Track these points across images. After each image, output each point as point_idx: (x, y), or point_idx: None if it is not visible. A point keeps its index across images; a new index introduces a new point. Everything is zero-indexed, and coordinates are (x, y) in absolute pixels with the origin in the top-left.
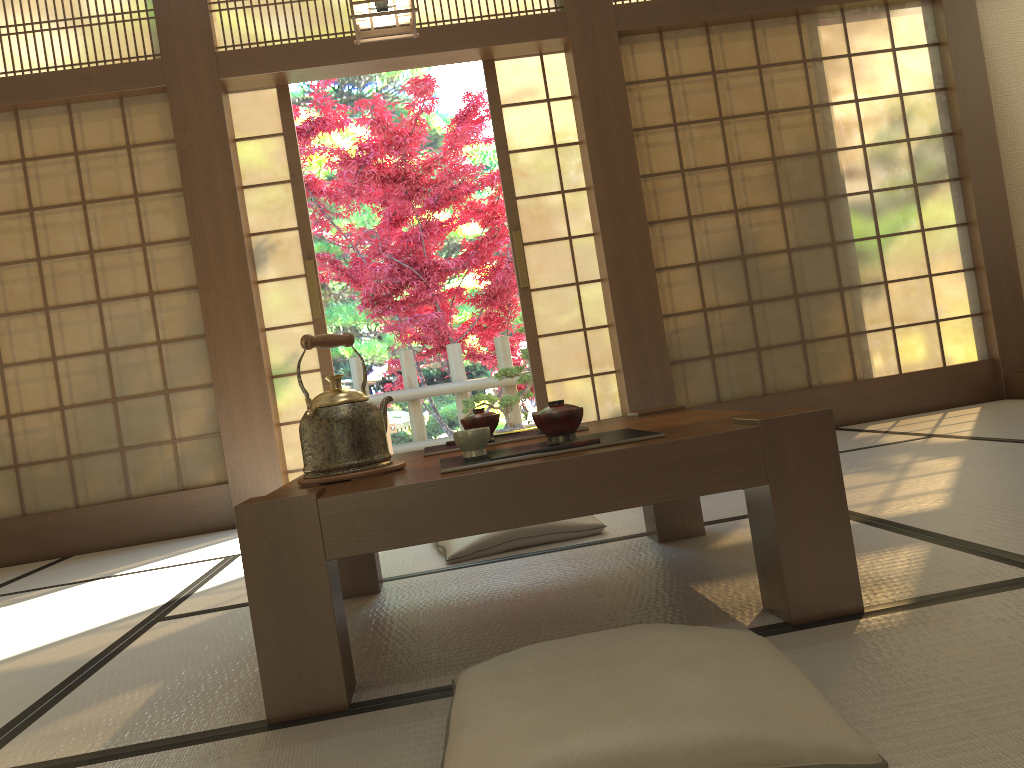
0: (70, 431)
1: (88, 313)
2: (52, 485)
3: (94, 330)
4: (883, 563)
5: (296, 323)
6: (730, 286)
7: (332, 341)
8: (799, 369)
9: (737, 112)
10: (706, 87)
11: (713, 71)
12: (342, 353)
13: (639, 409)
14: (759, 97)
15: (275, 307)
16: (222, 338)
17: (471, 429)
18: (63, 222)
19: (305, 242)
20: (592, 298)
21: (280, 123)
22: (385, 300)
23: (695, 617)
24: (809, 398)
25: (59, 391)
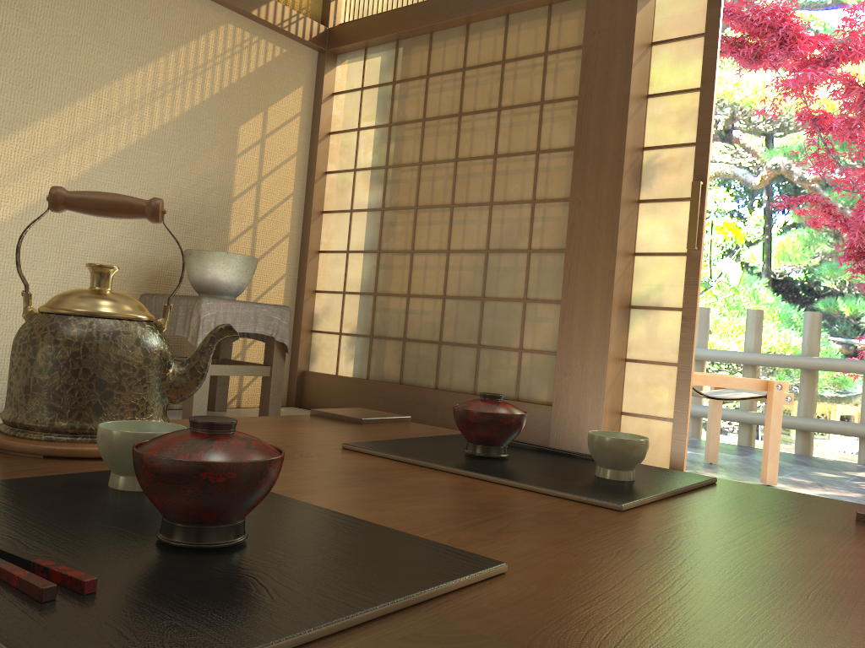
0: (445, 319)
1: (480, 214)
2: (423, 363)
3: (481, 230)
4: None
5: (668, 252)
6: None
7: (101, 205)
8: None
9: None
10: None
11: None
12: (841, 309)
13: None
14: None
15: (650, 231)
16: (579, 255)
17: (179, 425)
18: (480, 127)
19: (699, 160)
20: None
21: (704, 22)
22: None
23: None
24: None
25: (445, 281)
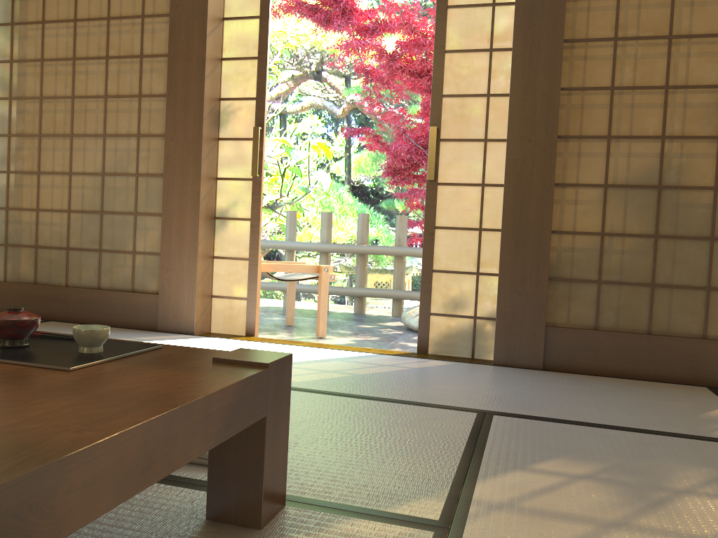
0: (71, 229)
1: (96, 143)
2: (54, 266)
3: (98, 157)
4: None
5: (240, 177)
6: (637, 215)
7: None
8: (696, 316)
9: (691, 31)
10: (661, 2)
11: None
12: (397, 207)
13: (506, 317)
14: None
15: (227, 161)
16: (174, 179)
17: None
18: (92, 71)
19: (258, 111)
20: (494, 201)
21: (259, 7)
22: (402, 172)
23: None
24: (698, 349)
25: (69, 198)
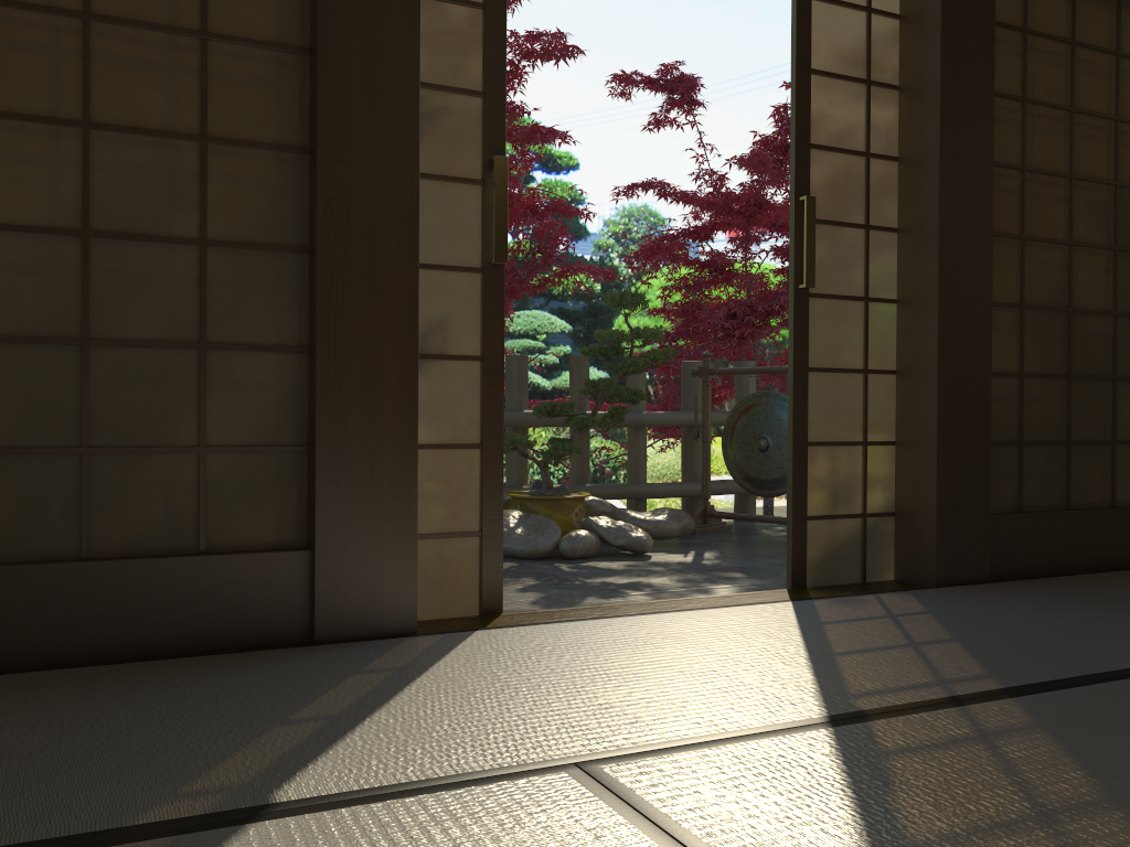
0: None
1: (55, 144)
2: None
3: (64, 183)
4: None
5: (453, 265)
6: (1052, 347)
7: None
8: (1105, 479)
9: (1089, 107)
10: (1063, 60)
11: (1074, 40)
12: None
13: (948, 507)
14: (1112, 95)
15: (421, 227)
16: (348, 261)
17: None
18: None
19: (493, 123)
20: (880, 326)
21: None
22: None
23: None
24: (1118, 522)
25: None
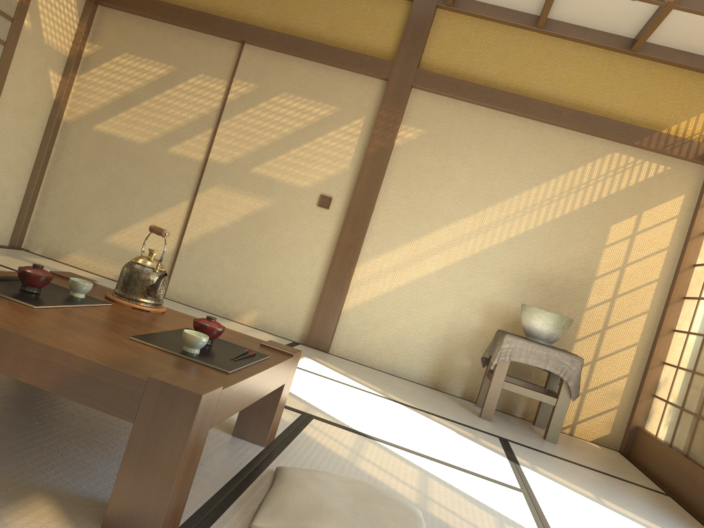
0: None
1: None
2: (703, 441)
3: None
4: None
5: None
6: None
7: (155, 231)
8: None
9: None
10: None
11: None
12: None
13: None
14: None
15: None
16: None
17: (90, 284)
18: None
19: None
20: None
21: None
22: None
23: None
24: None
25: None
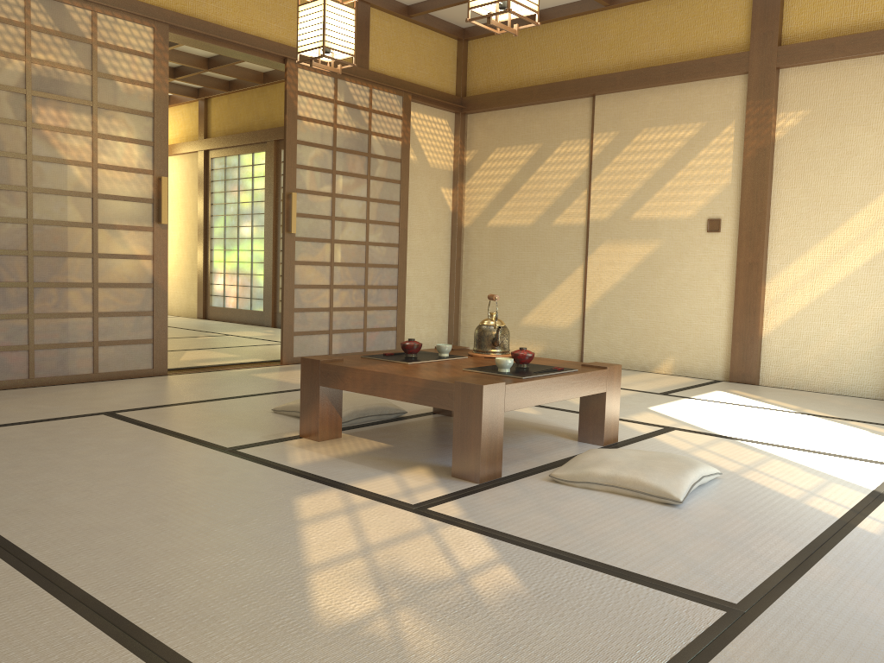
0: None
1: None
2: None
3: None
4: (306, 455)
5: None
6: None
7: (490, 298)
8: None
9: None
10: None
11: None
12: None
13: None
14: None
15: None
16: None
17: (449, 345)
18: None
19: None
20: None
21: None
22: None
23: (365, 434)
24: None
25: None
